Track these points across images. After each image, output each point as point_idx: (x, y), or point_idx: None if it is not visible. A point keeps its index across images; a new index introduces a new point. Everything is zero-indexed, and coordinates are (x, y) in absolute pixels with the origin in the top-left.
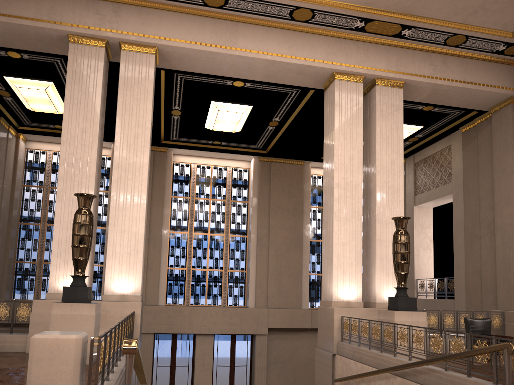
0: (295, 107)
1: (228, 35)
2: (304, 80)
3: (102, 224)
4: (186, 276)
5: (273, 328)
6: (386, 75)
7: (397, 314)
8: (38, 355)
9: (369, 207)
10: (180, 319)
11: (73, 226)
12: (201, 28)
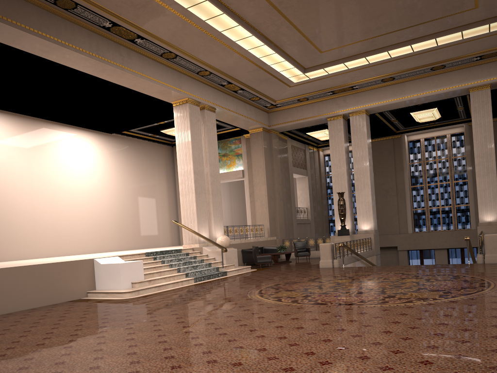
0: (465, 100)
1: (399, 91)
2: (454, 95)
3: None
4: (425, 213)
5: None
6: None
7: None
8: (321, 248)
9: None
10: (421, 240)
11: (337, 206)
12: (385, 93)
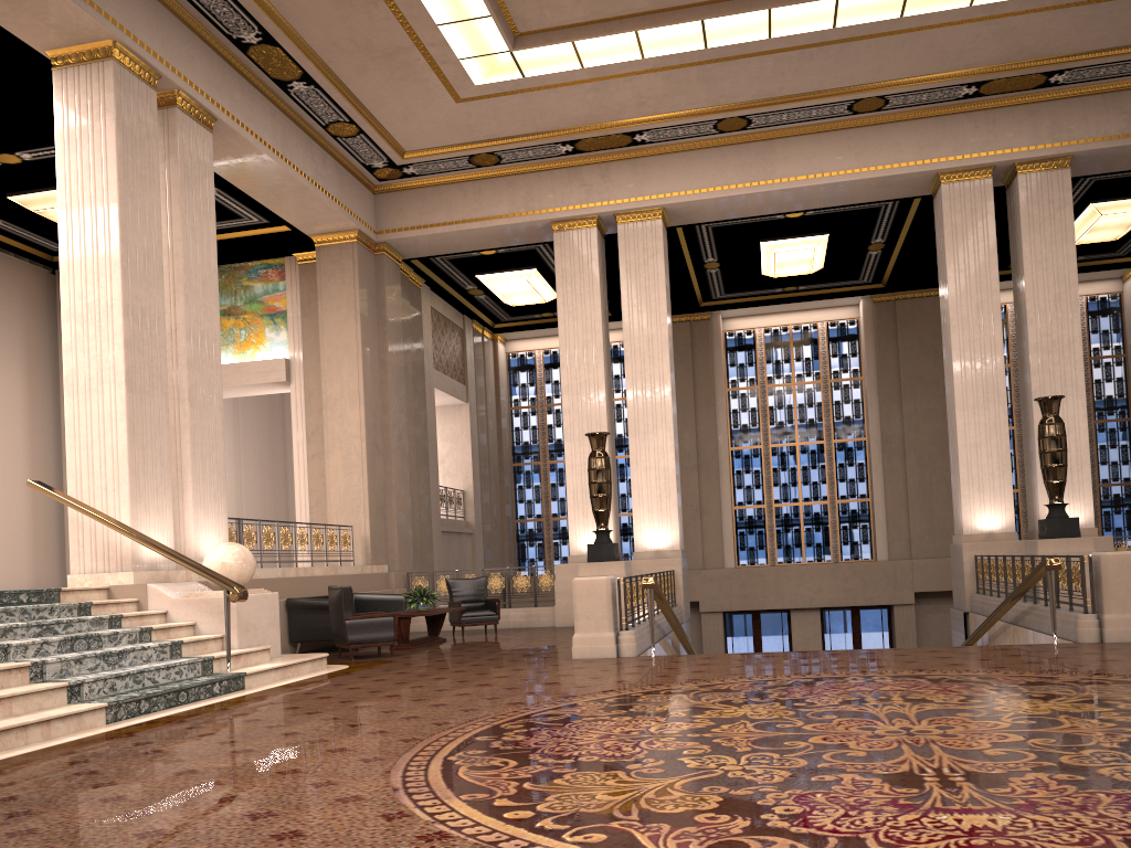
0: (901, 219)
1: (759, 164)
2: (894, 191)
3: (626, 451)
4: (766, 519)
5: (928, 593)
6: (1032, 156)
7: (1042, 544)
8: (579, 593)
9: (1024, 378)
10: (761, 587)
11: (588, 473)
12: (720, 165)
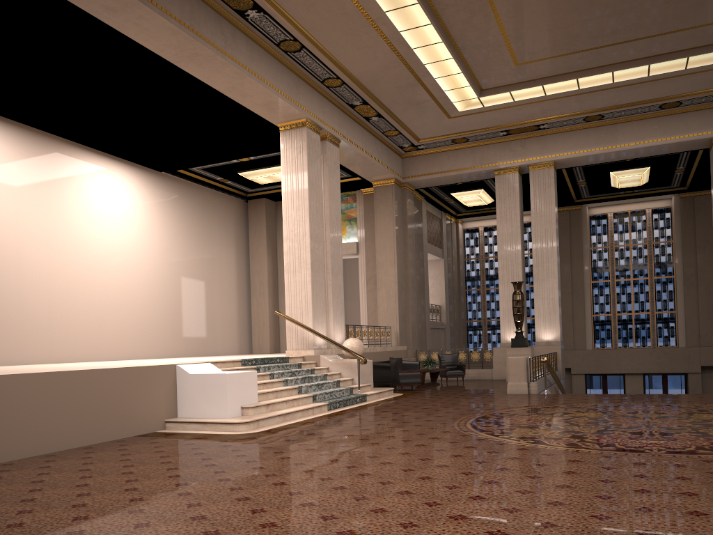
0: (693, 158)
1: (608, 137)
2: (686, 147)
3: (530, 283)
4: (611, 322)
5: (710, 366)
6: None
7: None
8: (510, 363)
9: None
10: (607, 361)
11: (512, 302)
12: (586, 138)
